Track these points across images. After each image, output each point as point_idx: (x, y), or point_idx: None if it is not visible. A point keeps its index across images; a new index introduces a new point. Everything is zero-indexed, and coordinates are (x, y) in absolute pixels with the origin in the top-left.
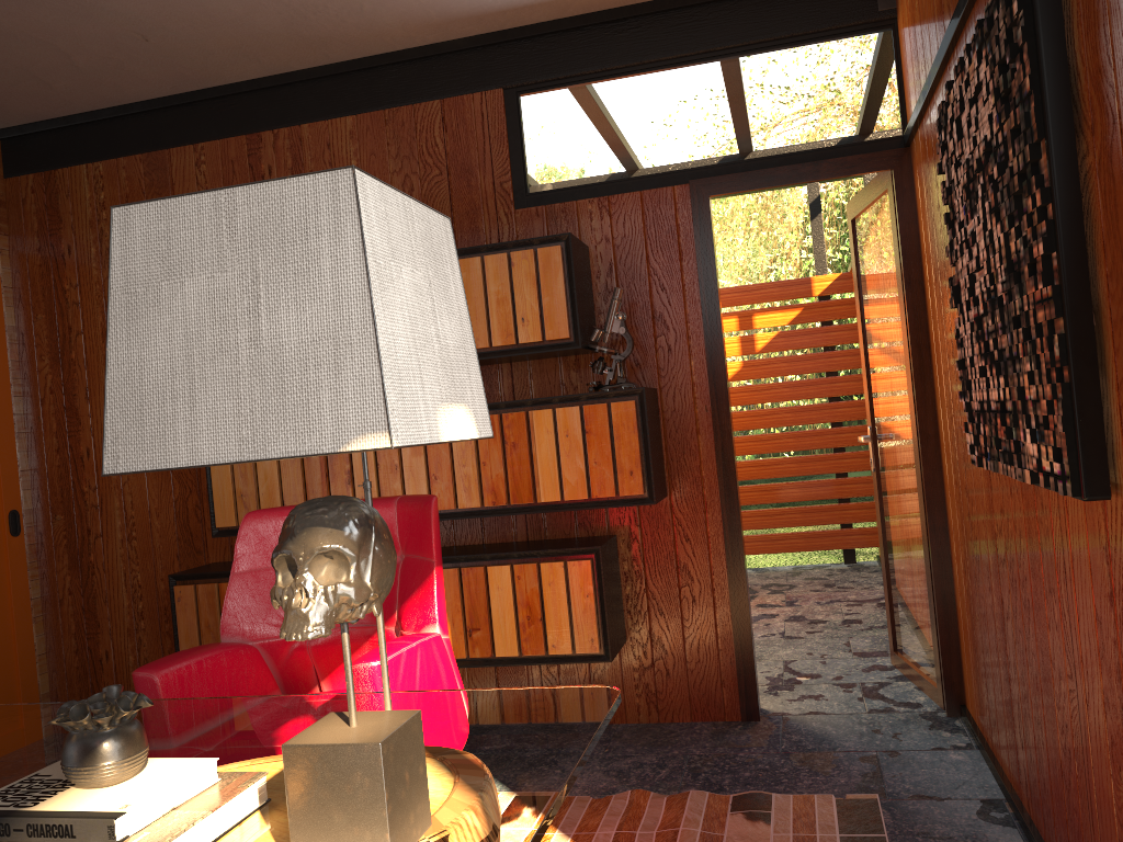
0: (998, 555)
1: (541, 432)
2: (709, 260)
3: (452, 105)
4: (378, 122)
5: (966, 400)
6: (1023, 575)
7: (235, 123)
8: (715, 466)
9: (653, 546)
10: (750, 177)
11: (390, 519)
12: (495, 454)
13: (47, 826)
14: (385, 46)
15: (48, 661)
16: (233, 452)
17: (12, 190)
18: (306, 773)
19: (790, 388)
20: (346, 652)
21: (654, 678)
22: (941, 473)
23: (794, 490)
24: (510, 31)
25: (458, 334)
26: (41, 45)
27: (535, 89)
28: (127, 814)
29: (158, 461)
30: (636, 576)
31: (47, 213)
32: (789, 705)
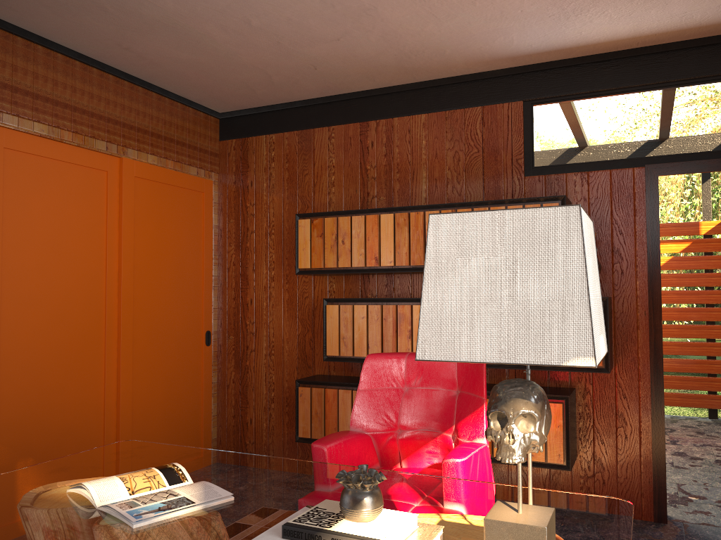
0: None
1: None
2: (654, 217)
3: (489, 110)
4: (441, 118)
5: None
6: None
7: (353, 115)
8: (648, 351)
9: (600, 398)
10: (689, 164)
11: (452, 368)
12: None
13: None
14: (451, 73)
15: (217, 420)
16: (495, 357)
17: (223, 147)
18: (497, 537)
19: (678, 295)
20: (519, 469)
21: (593, 484)
22: None
23: (675, 364)
24: (531, 66)
25: (598, 292)
26: (258, 70)
27: (544, 102)
28: None
29: (449, 356)
30: (587, 416)
31: (241, 162)
32: (686, 516)
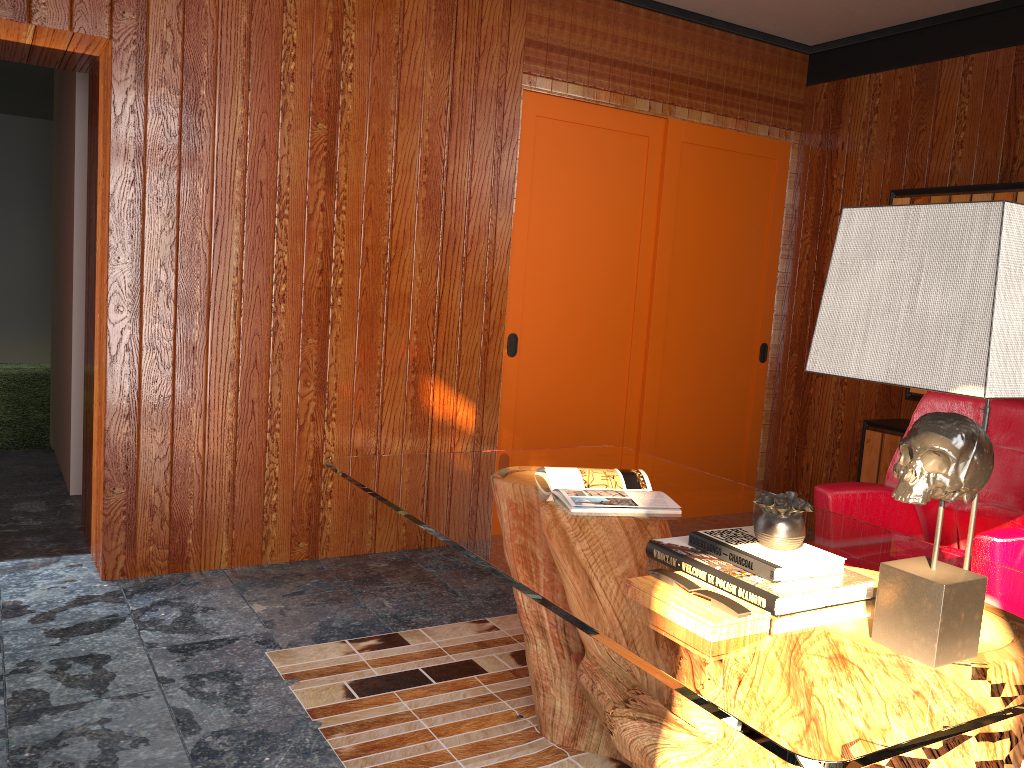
0: None
1: None
2: None
3: None
4: None
5: None
6: None
7: (1007, 35)
8: None
9: None
10: None
11: None
12: None
13: (739, 557)
14: None
15: (766, 458)
16: (881, 375)
17: (809, 95)
18: (891, 585)
19: None
20: (938, 520)
21: None
22: None
23: None
24: None
25: None
26: None
27: None
28: (782, 568)
29: (837, 370)
30: None
31: (831, 115)
32: None
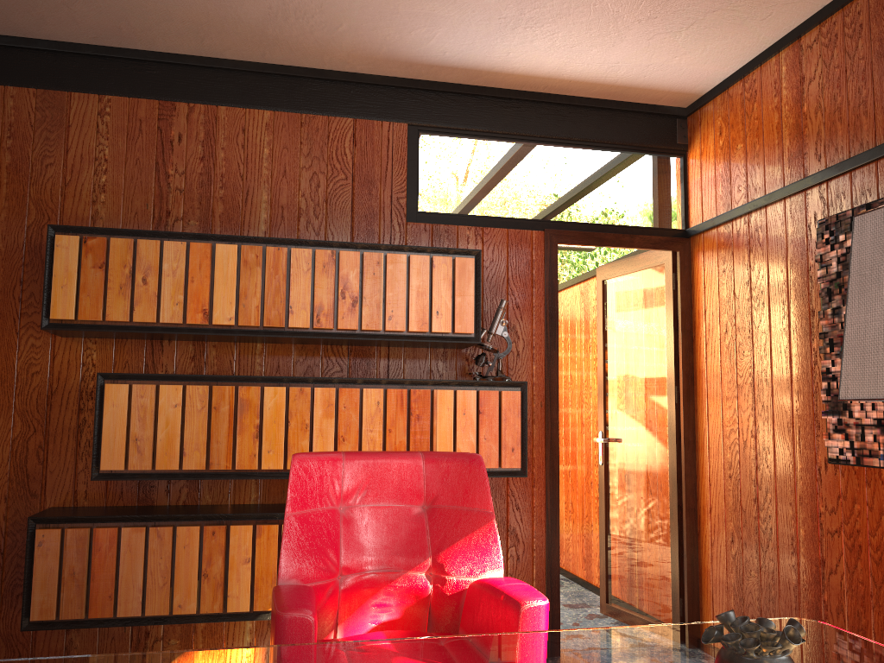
0: (822, 528)
1: (442, 408)
2: (553, 291)
3: (363, 126)
4: (295, 122)
5: (836, 417)
6: (881, 541)
7: (149, 87)
8: (544, 450)
9: None
10: (588, 235)
11: (418, 471)
12: (400, 423)
13: None
14: (317, 62)
15: None
16: None
17: None
18: None
19: None
20: None
21: None
22: (695, 468)
23: None
24: (421, 81)
25: None
26: None
27: (433, 131)
28: None
29: None
30: None
31: None
32: None
